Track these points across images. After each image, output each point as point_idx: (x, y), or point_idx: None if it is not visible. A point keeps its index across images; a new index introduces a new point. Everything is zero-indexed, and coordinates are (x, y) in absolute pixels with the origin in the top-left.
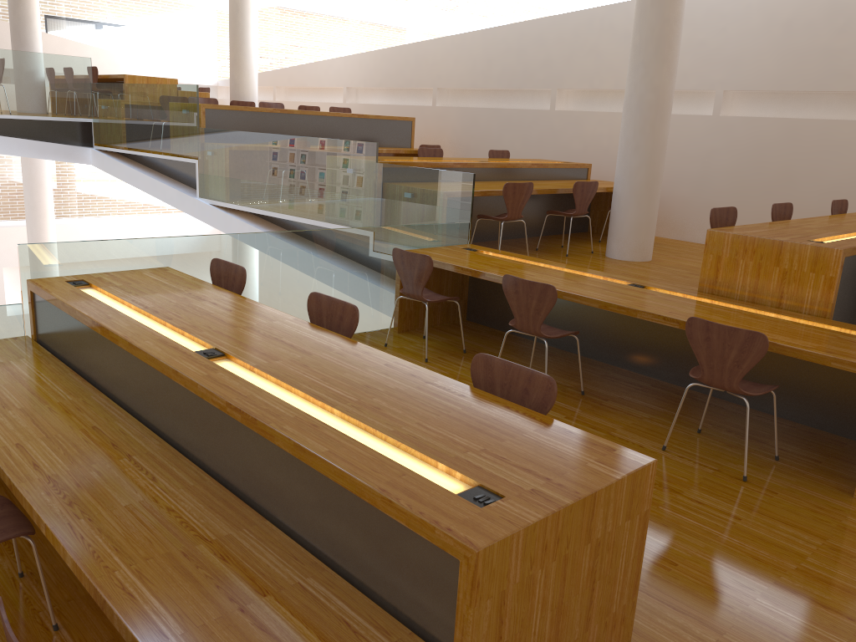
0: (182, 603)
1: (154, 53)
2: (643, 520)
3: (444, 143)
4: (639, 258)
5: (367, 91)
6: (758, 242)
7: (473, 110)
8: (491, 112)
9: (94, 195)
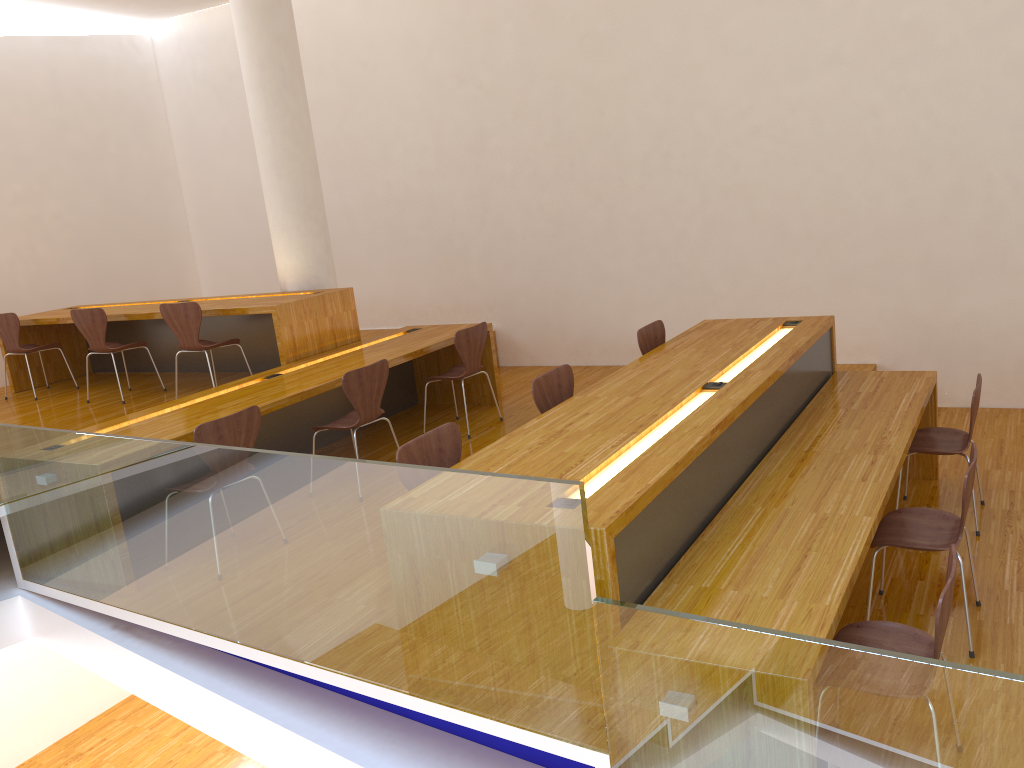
0: (894, 397)
1: None
2: None
3: None
4: None
5: None
6: (310, 301)
7: None
8: None
9: None
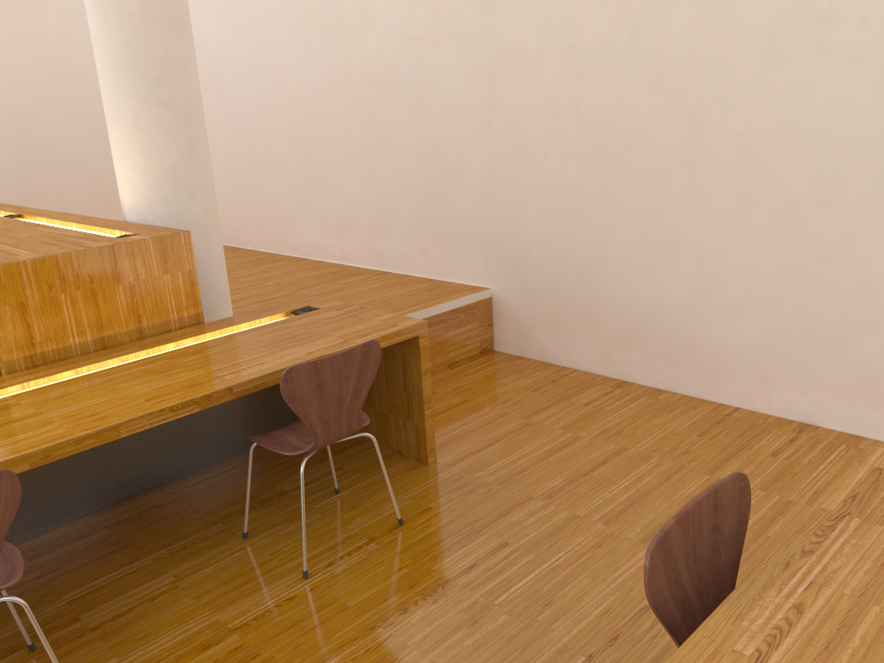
0: None
1: None
2: None
3: None
4: None
5: None
6: (78, 258)
7: None
8: None
9: None
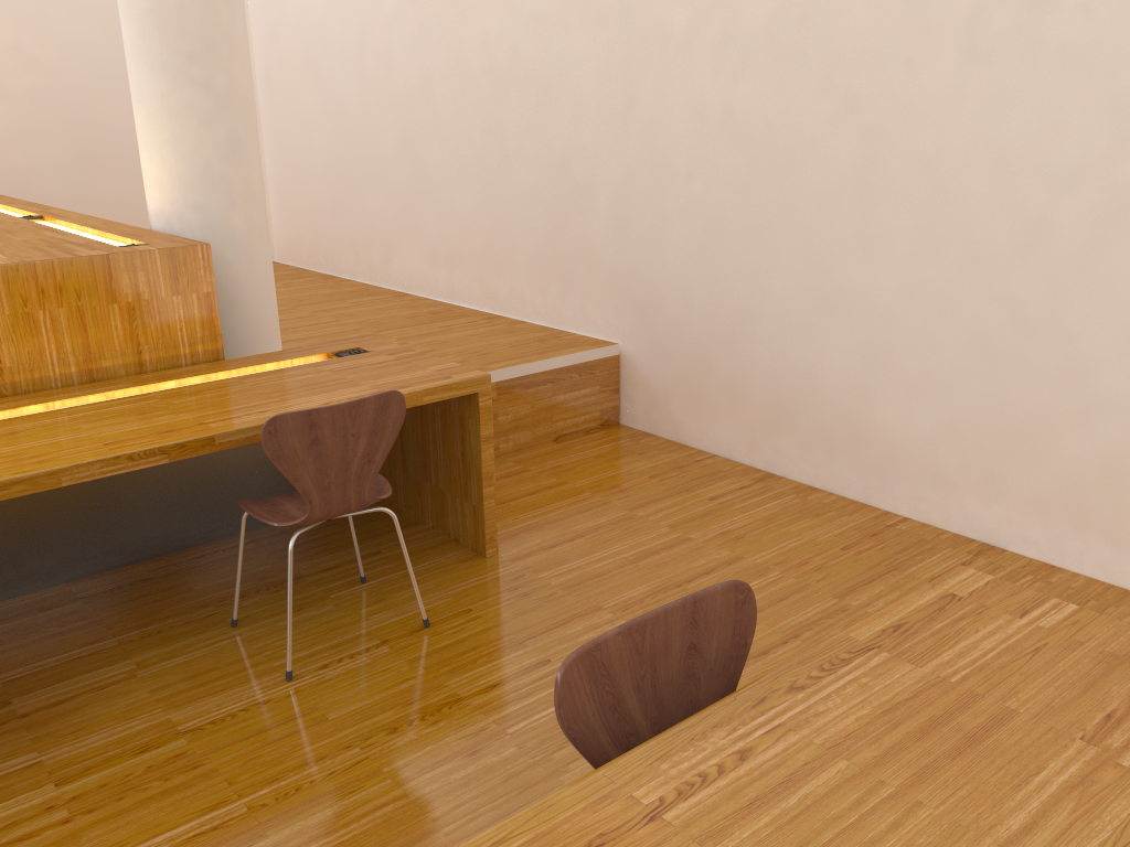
0: None
1: None
2: None
3: None
4: None
5: None
6: (63, 268)
7: None
8: None
9: None
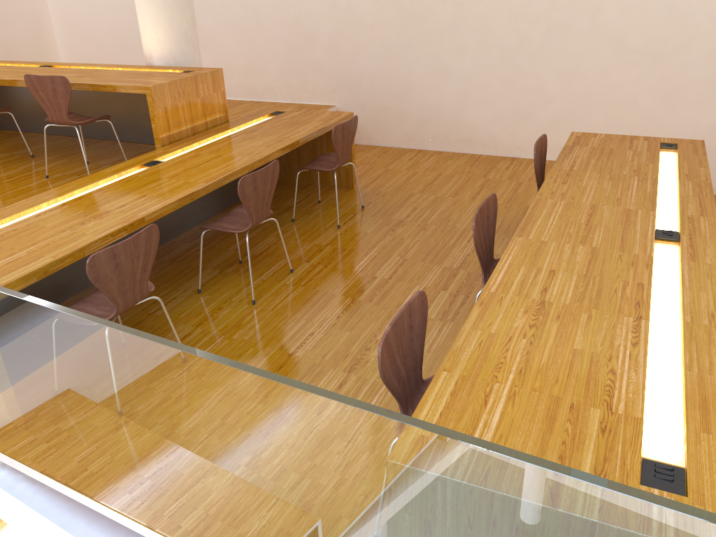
0: None
1: None
2: None
3: None
4: None
5: None
6: (184, 82)
7: None
8: None
9: None
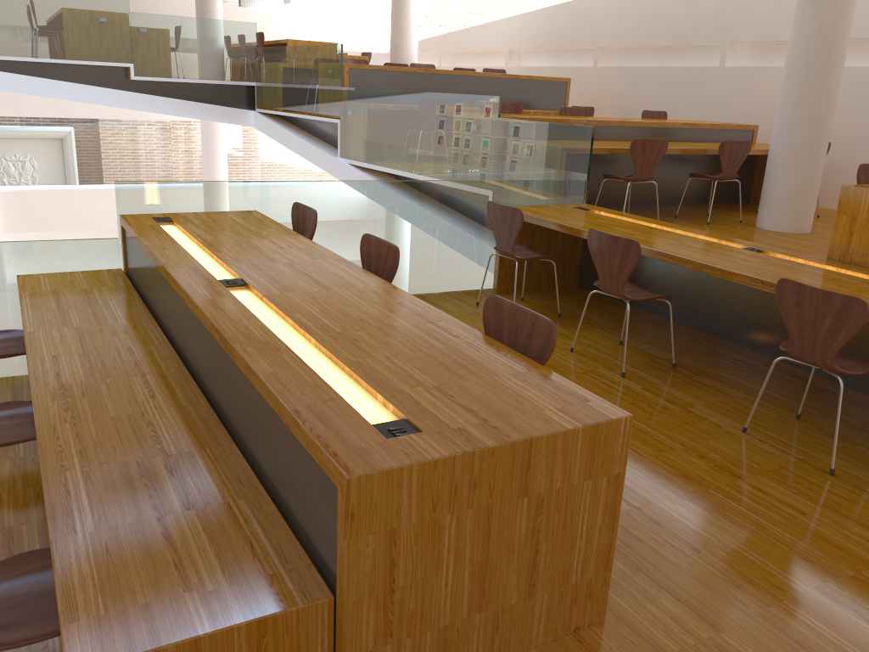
0: (108, 506)
1: (329, 22)
2: (614, 484)
3: (603, 106)
4: (794, 229)
5: (529, 53)
6: None
7: (636, 70)
8: (654, 71)
9: (269, 160)
